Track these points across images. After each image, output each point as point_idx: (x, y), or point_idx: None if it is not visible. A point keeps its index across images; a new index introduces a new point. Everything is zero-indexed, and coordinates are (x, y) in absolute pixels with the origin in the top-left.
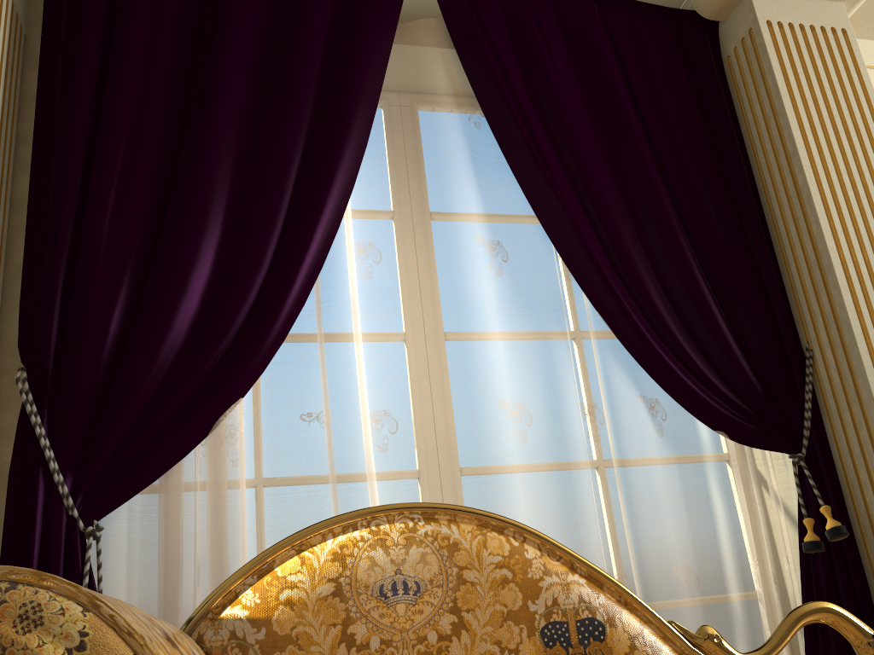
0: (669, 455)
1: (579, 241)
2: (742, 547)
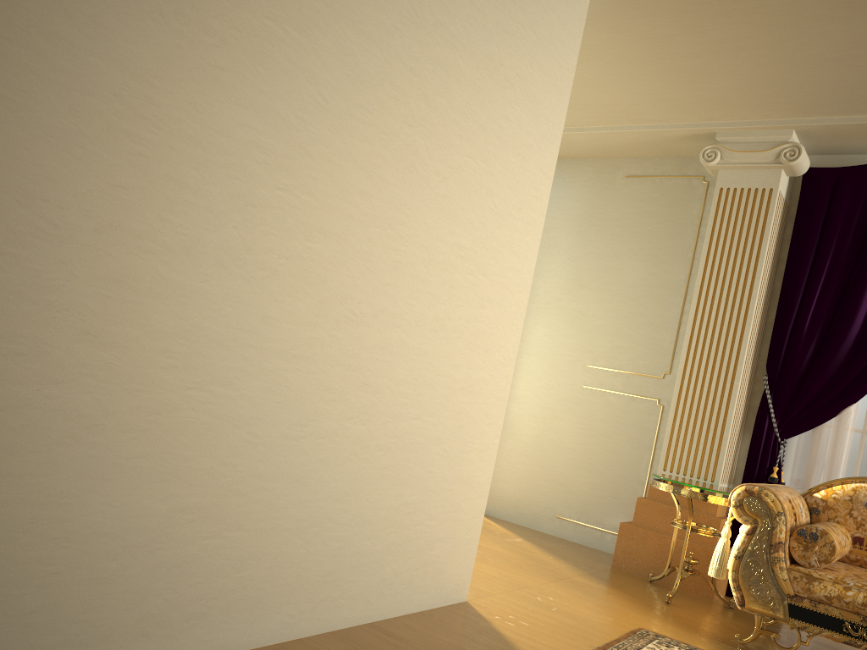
0: None
1: None
2: None
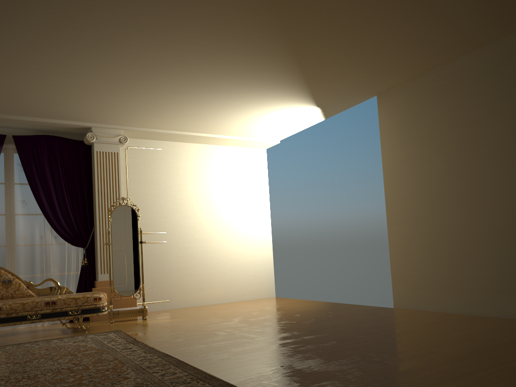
0: (58, 247)
1: (41, 203)
2: (68, 265)
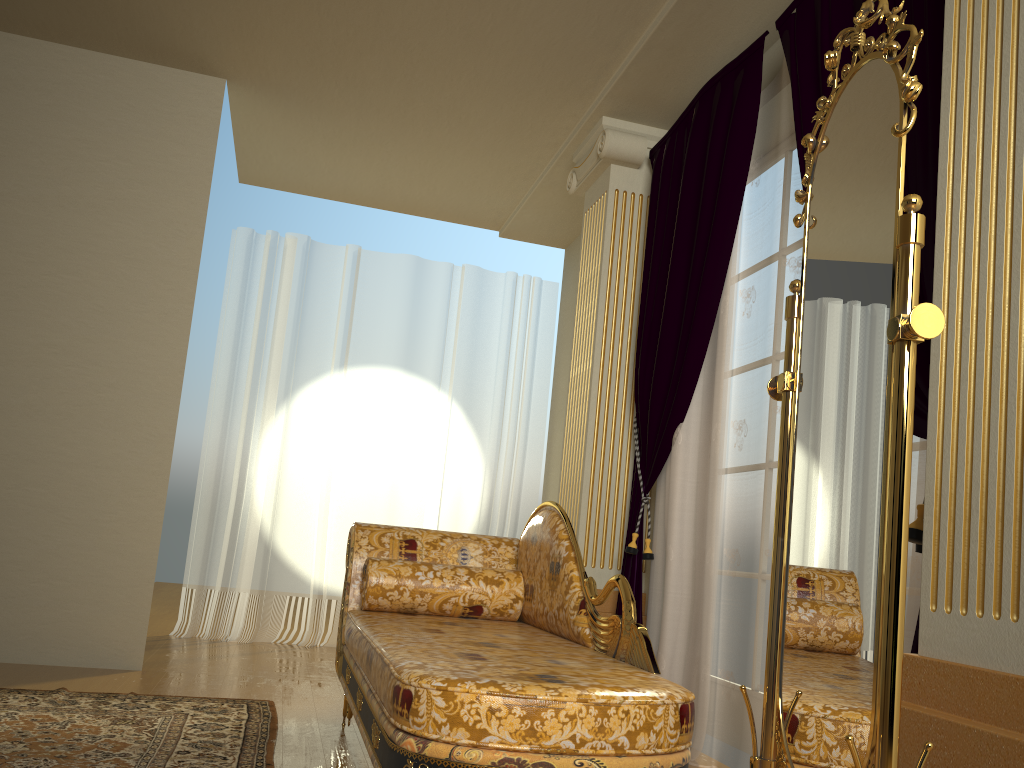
0: None
1: None
2: None
